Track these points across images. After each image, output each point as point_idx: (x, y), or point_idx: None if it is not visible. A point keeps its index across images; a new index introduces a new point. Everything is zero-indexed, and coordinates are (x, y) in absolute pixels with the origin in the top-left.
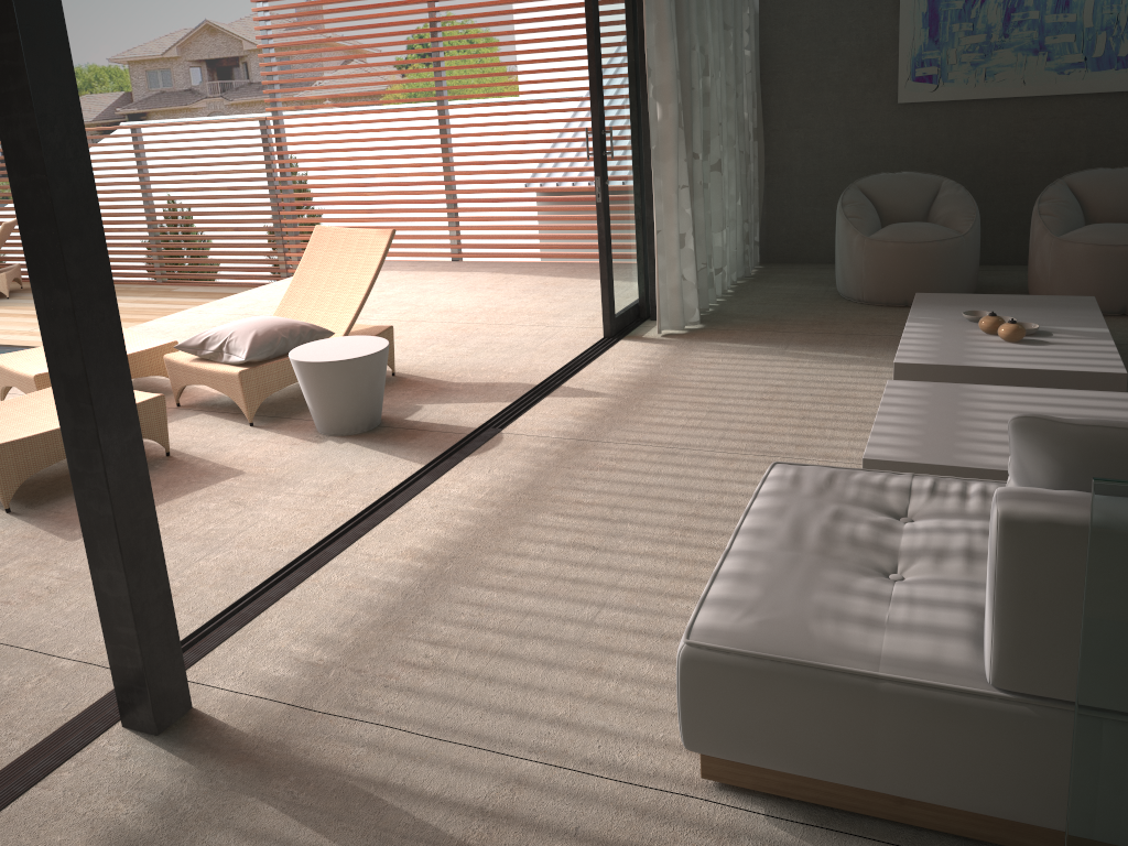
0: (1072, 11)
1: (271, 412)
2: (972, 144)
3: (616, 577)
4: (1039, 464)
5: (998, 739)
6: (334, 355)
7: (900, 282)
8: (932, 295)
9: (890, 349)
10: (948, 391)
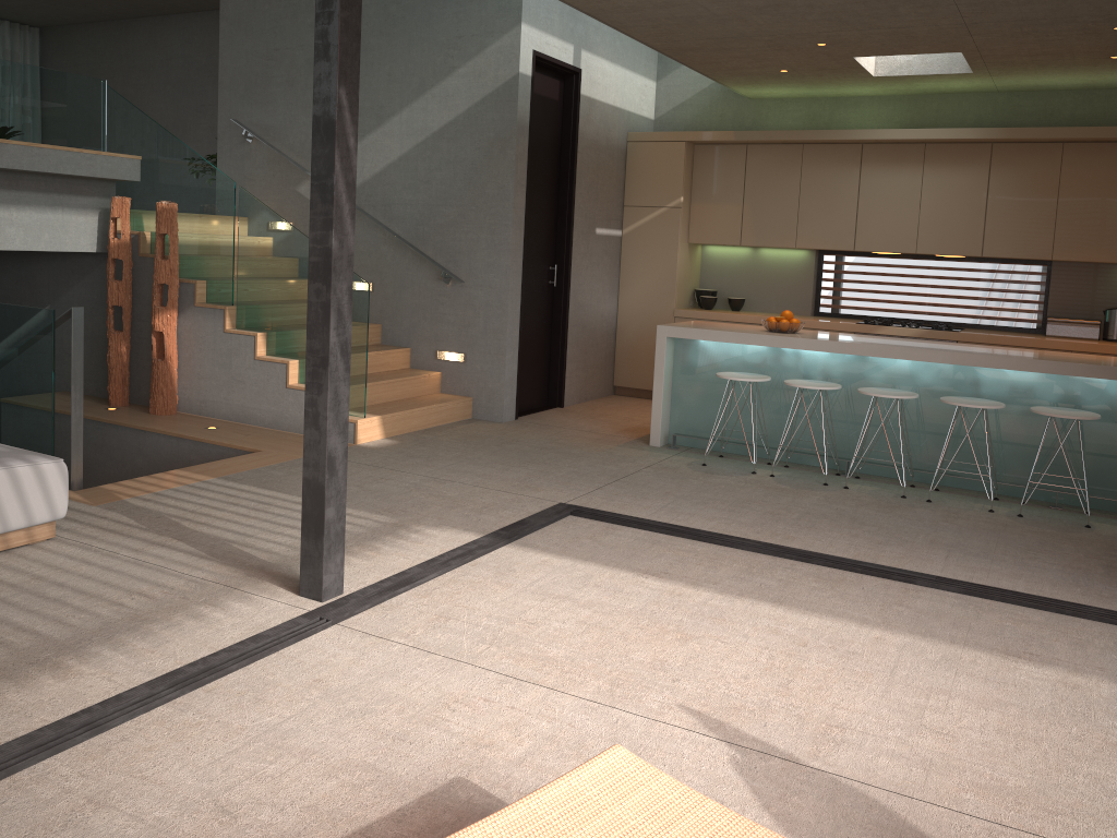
0: None
1: None
2: None
3: None
4: None
5: None
6: None
7: None
8: None
9: None
10: None
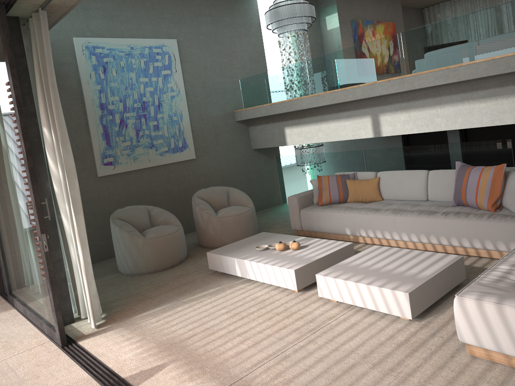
0: (160, 130)
1: None
2: (134, 191)
3: None
4: None
5: None
6: None
7: (169, 255)
8: (216, 250)
9: (219, 280)
10: (342, 267)
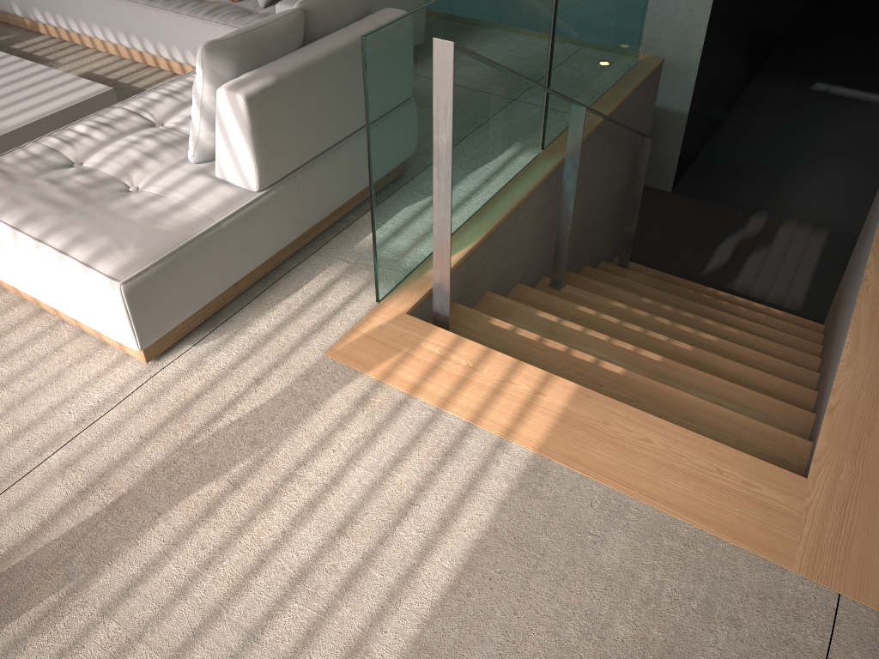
0: None
1: None
2: None
3: None
4: (225, 67)
5: (271, 214)
6: None
7: None
8: None
9: None
10: None
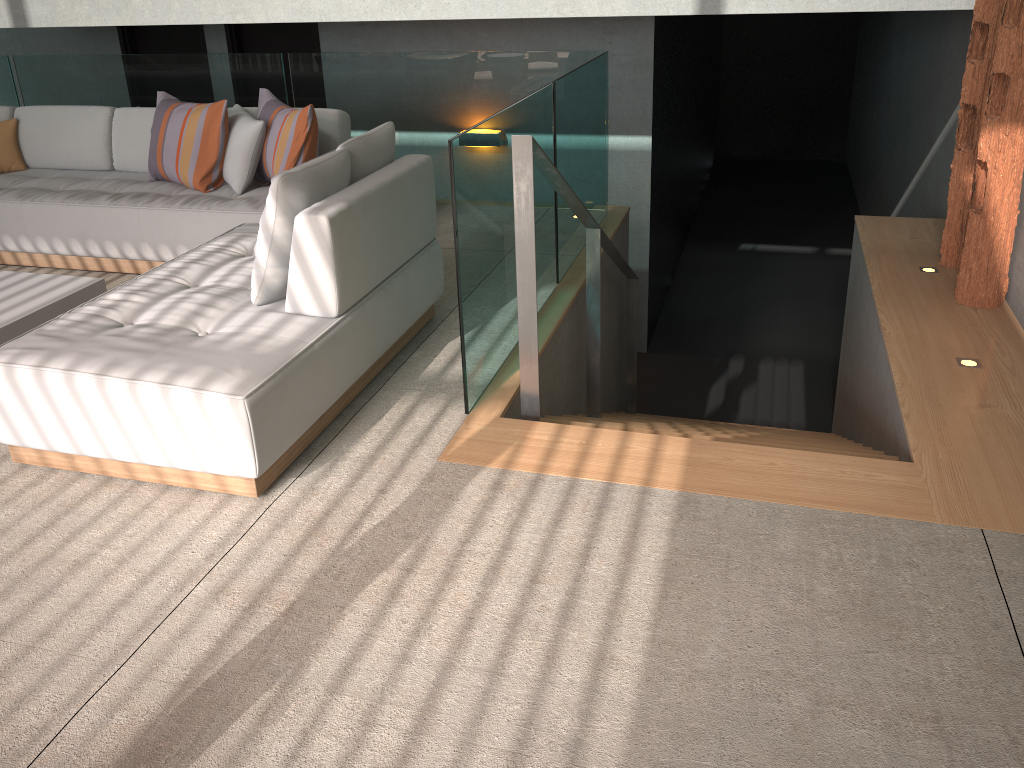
0: None
1: None
2: None
3: None
4: (298, 197)
5: (349, 340)
6: None
7: None
8: None
9: None
10: None
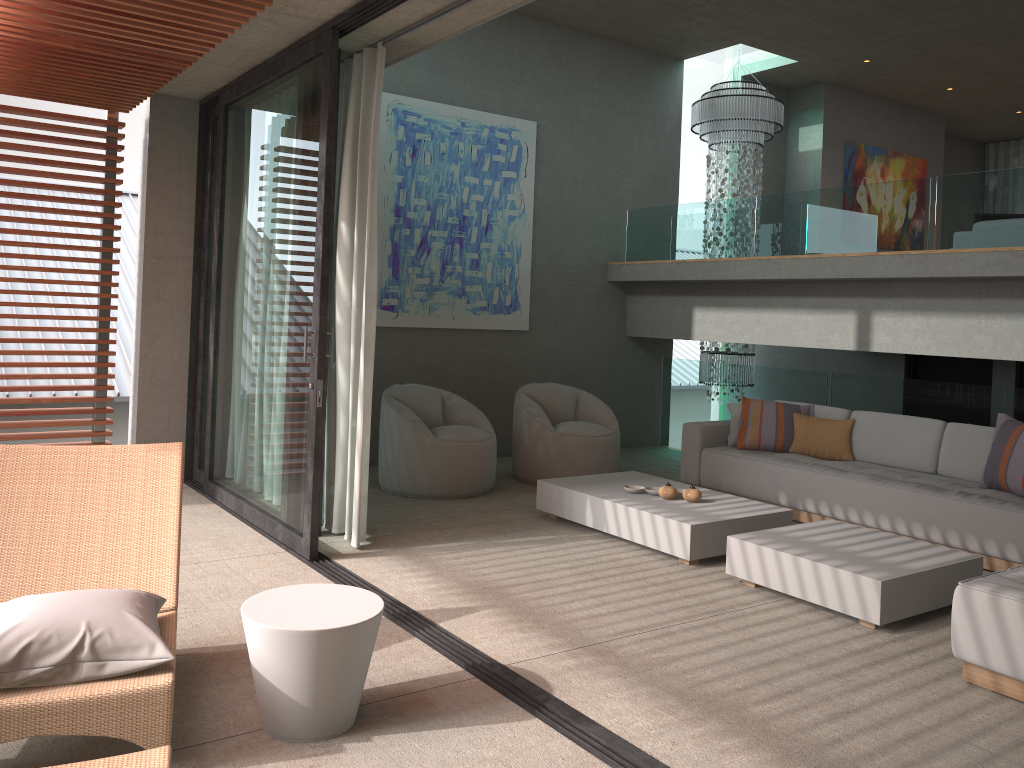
0: (480, 270)
1: (135, 750)
2: (419, 363)
3: (913, 722)
4: None
5: None
6: (344, 612)
7: (469, 476)
8: (554, 480)
9: (554, 528)
10: (773, 535)
